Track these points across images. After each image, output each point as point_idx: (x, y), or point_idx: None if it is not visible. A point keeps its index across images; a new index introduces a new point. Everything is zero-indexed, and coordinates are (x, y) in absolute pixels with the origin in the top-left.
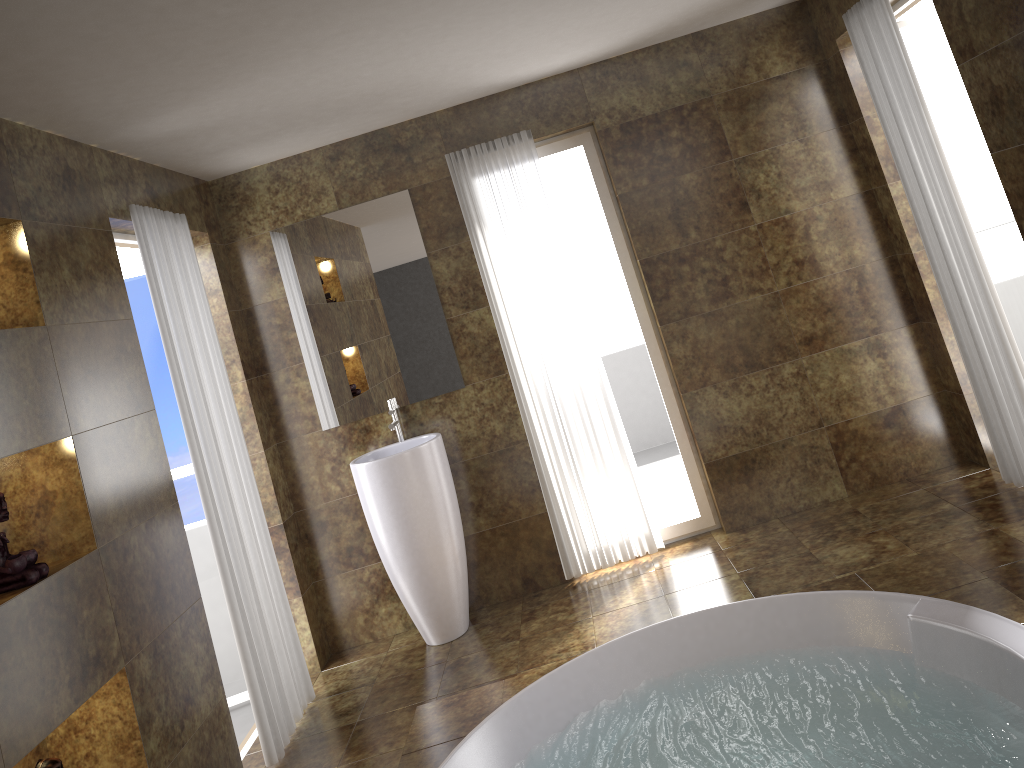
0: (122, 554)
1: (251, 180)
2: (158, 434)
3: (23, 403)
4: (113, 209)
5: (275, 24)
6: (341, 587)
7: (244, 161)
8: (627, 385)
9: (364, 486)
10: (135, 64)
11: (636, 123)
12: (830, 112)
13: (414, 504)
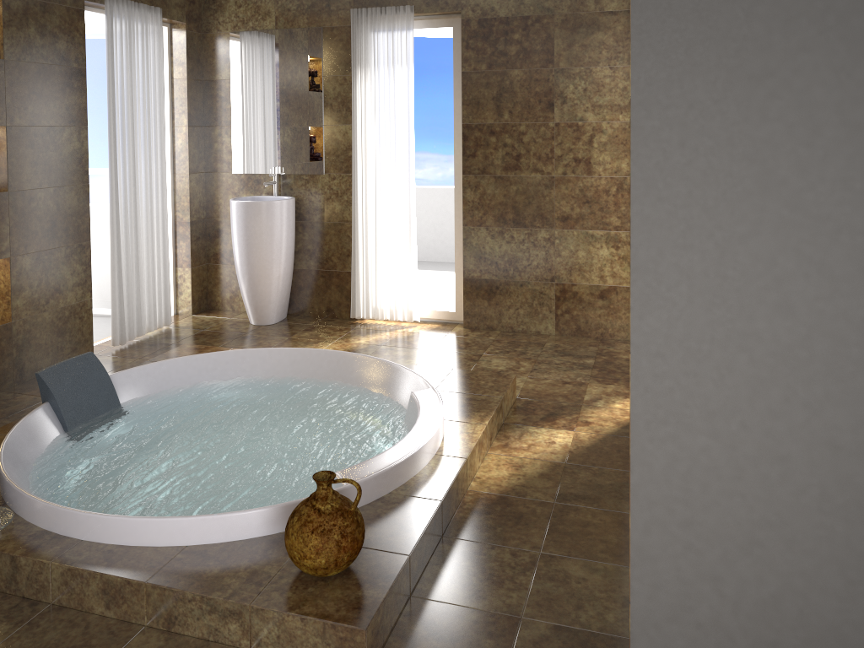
0: (28, 200)
1: None
2: (85, 141)
3: None
4: None
5: None
6: (221, 272)
7: None
8: None
9: (231, 215)
10: None
11: (491, 21)
12: None
13: (255, 236)
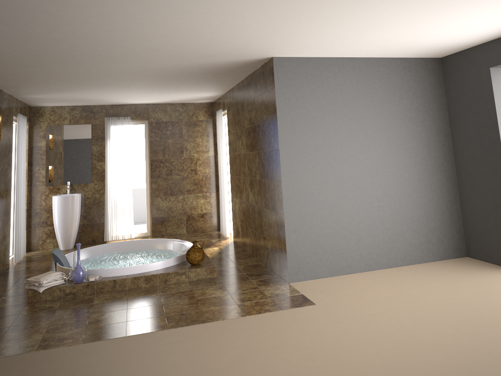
0: (2, 197)
1: (45, 109)
2: (11, 173)
3: None
4: (14, 113)
5: (77, 88)
6: (37, 232)
7: (46, 104)
8: (142, 199)
9: (55, 202)
10: (41, 88)
11: (160, 122)
12: (211, 133)
13: (69, 210)
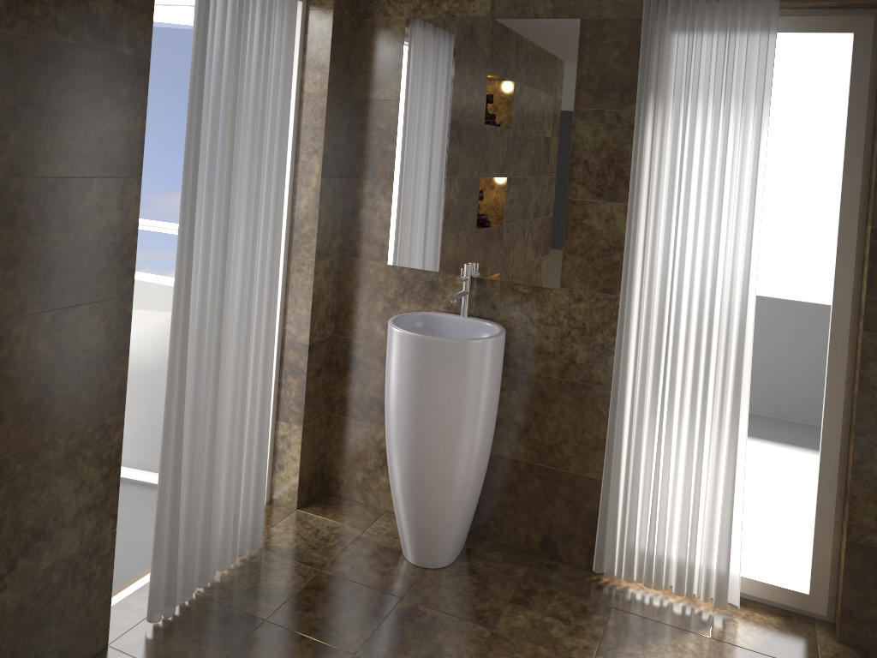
0: None
1: None
2: (133, 208)
3: None
4: None
5: None
6: (352, 433)
7: None
8: (785, 341)
9: (390, 354)
10: None
11: None
12: None
13: (434, 404)
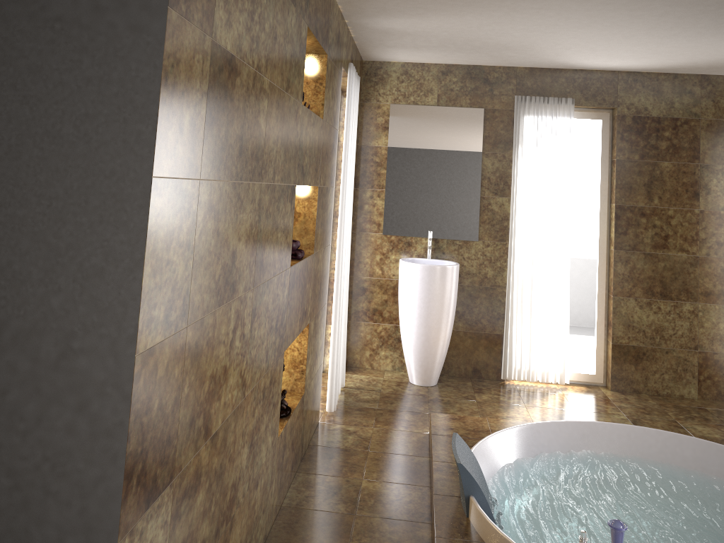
0: (317, 262)
1: (389, 69)
2: (332, 202)
3: (313, 159)
4: (343, 62)
5: None
6: (362, 330)
7: (394, 56)
8: None
9: (408, 276)
10: None
11: (644, 118)
12: None
13: (436, 298)
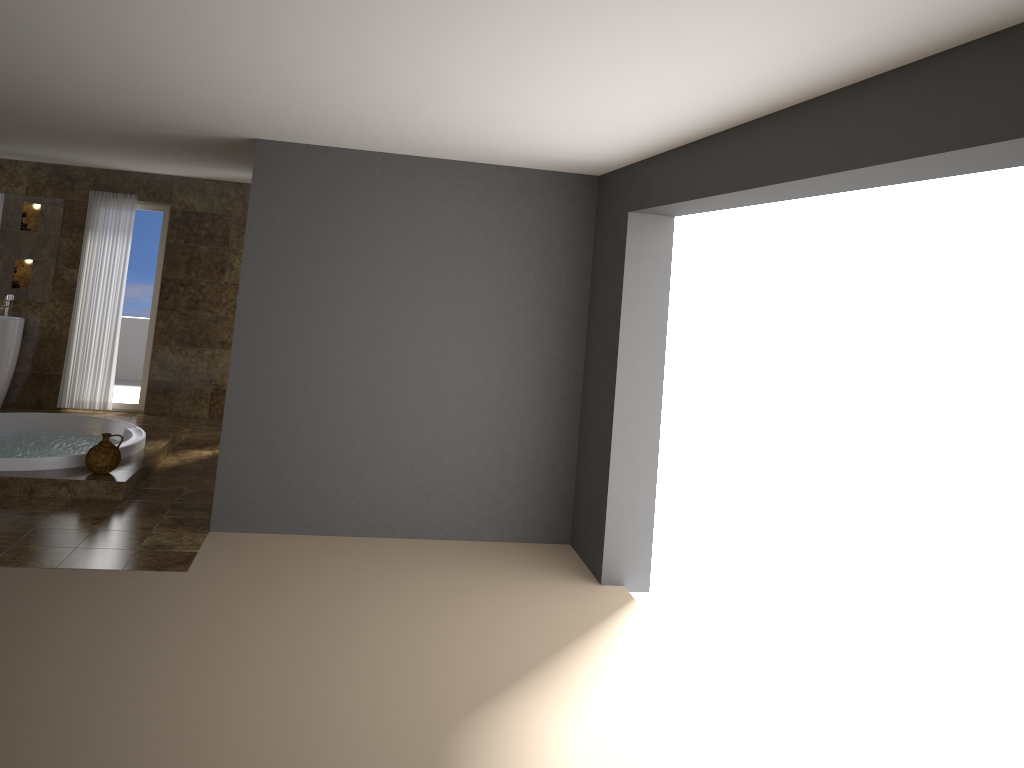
0: None
1: None
2: None
3: None
4: None
5: None
6: None
7: None
8: None
9: None
10: None
11: (191, 213)
12: None
13: None
